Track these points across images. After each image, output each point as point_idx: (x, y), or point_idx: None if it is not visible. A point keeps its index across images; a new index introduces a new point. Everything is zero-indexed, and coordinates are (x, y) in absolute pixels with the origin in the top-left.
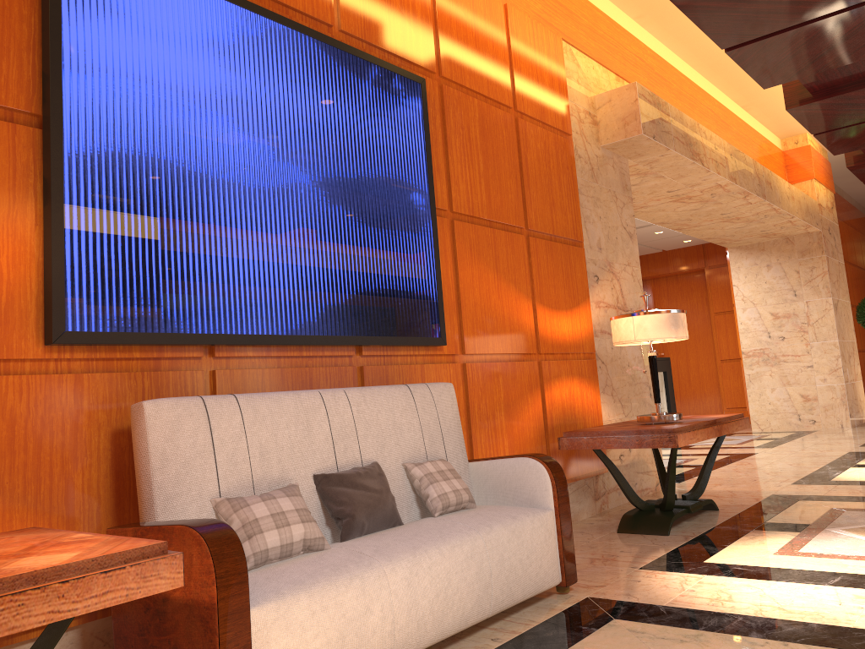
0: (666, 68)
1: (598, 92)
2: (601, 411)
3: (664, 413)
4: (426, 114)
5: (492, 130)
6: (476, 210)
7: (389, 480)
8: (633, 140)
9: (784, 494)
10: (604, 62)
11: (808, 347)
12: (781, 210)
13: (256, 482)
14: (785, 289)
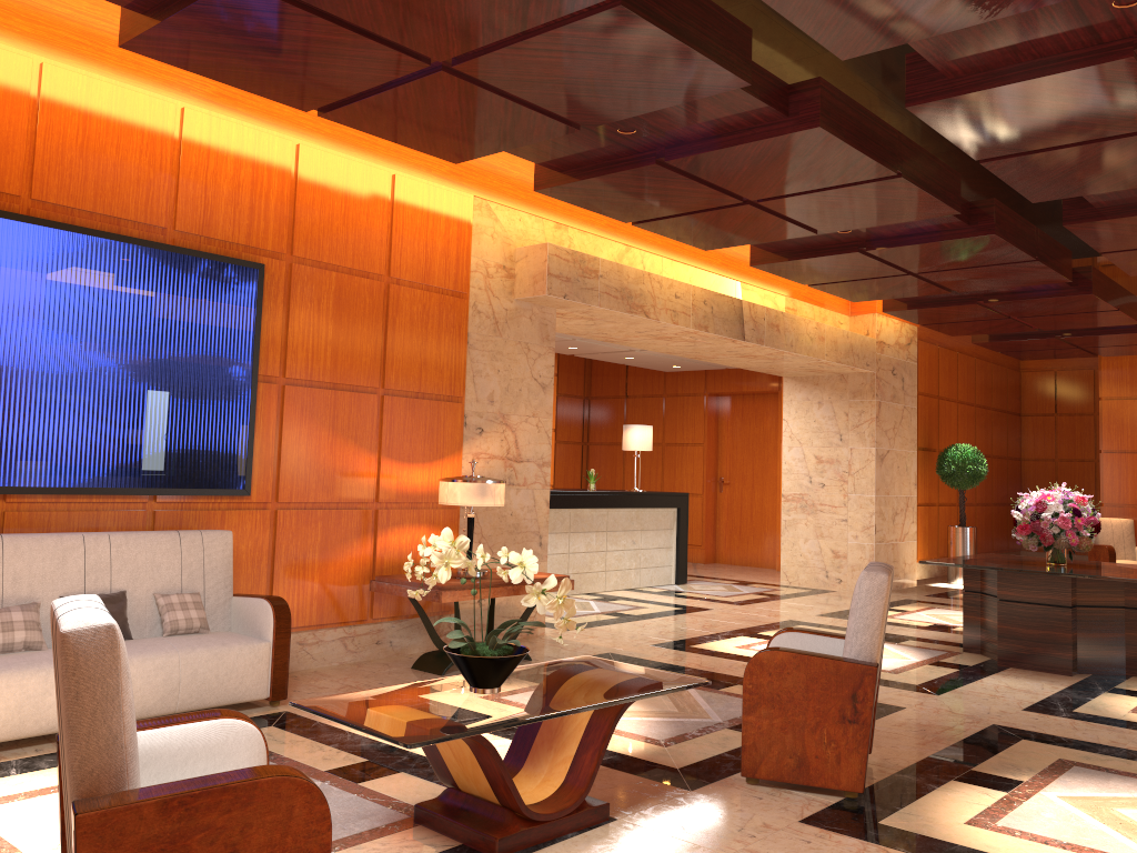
0: None
1: (523, 244)
2: None
3: None
4: (260, 296)
5: (351, 299)
6: (316, 375)
7: (137, 605)
8: (543, 298)
9: (617, 653)
10: (537, 212)
11: (846, 499)
12: (795, 354)
13: (5, 598)
14: (832, 431)
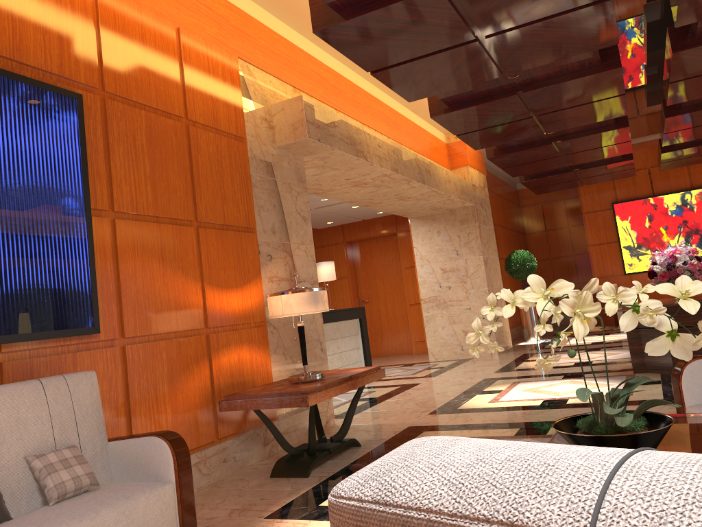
0: (341, 80)
1: (275, 101)
2: (270, 370)
3: (310, 373)
4: (82, 126)
5: (160, 137)
6: (141, 209)
7: (7, 475)
8: (302, 142)
9: (417, 425)
10: (281, 77)
11: (467, 294)
12: (440, 192)
13: None
14: (450, 250)
